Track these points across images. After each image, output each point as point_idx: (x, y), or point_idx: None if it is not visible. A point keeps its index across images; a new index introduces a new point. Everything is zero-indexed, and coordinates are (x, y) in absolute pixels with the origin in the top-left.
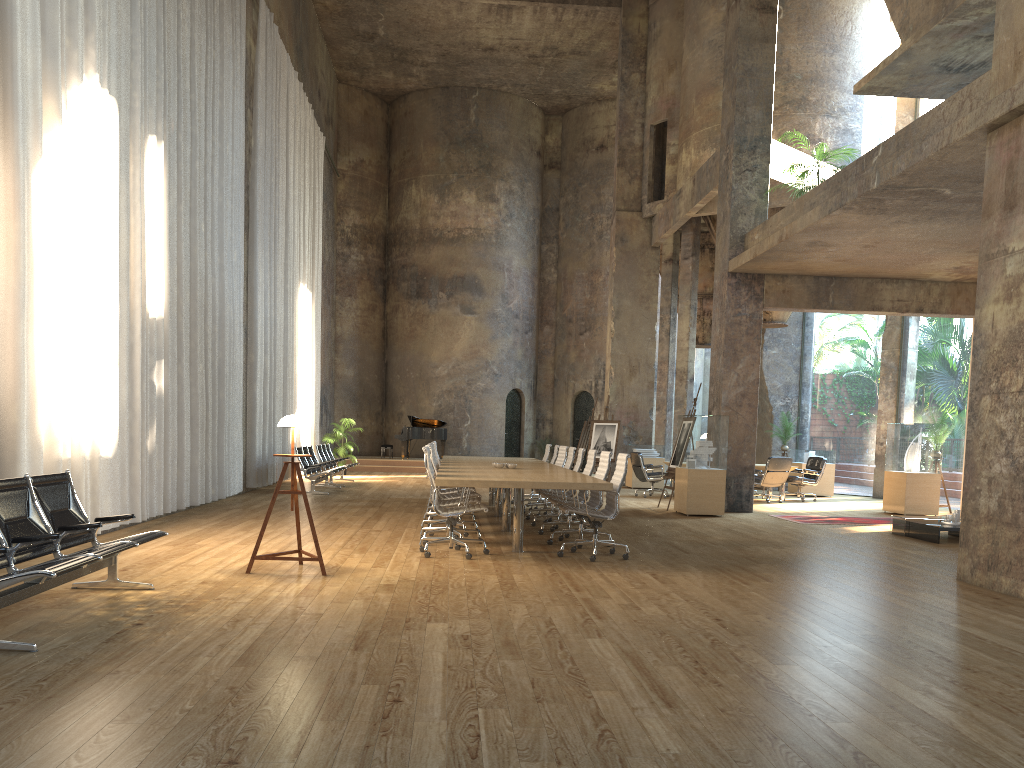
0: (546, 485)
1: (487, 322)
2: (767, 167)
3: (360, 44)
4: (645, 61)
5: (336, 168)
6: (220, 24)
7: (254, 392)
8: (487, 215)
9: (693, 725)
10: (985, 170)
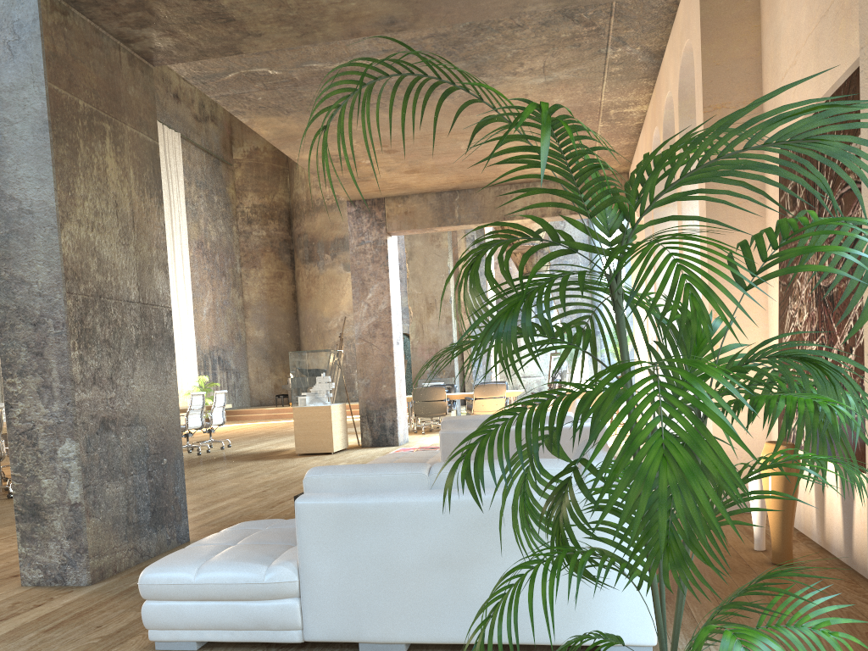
0: None
1: None
2: None
3: None
4: None
5: (231, 159)
6: None
7: None
8: None
9: None
10: None
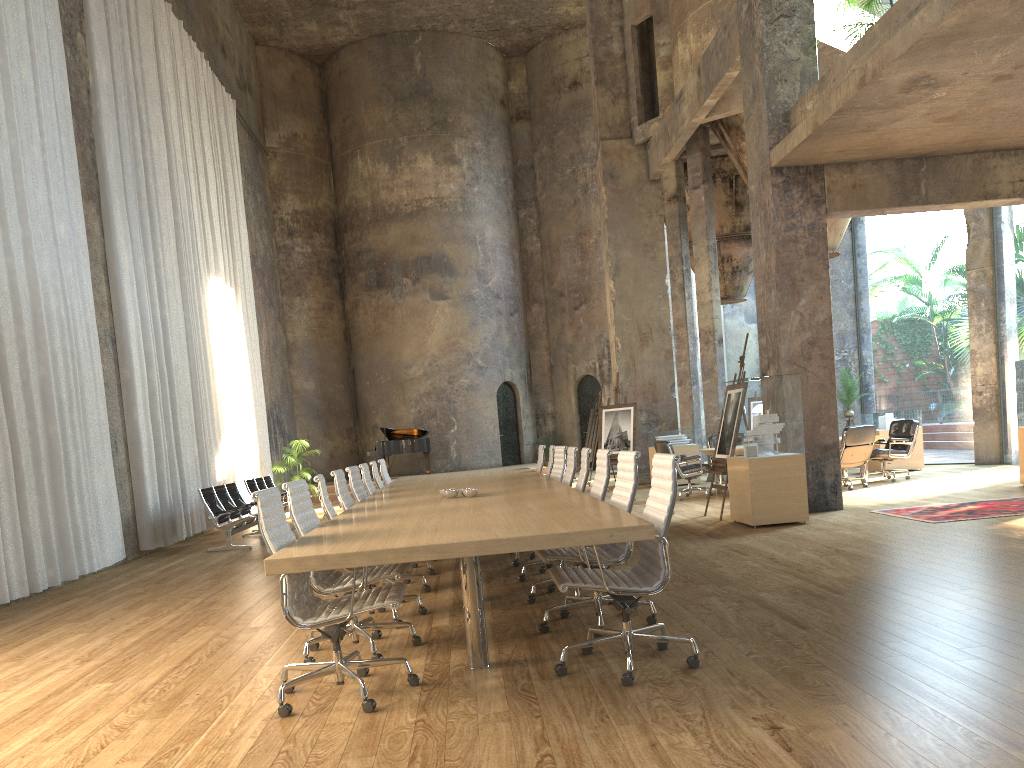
0: (509, 545)
1: (463, 307)
2: (811, 8)
3: None
4: None
5: (264, 146)
6: None
7: (135, 420)
8: (449, 180)
9: None
10: None
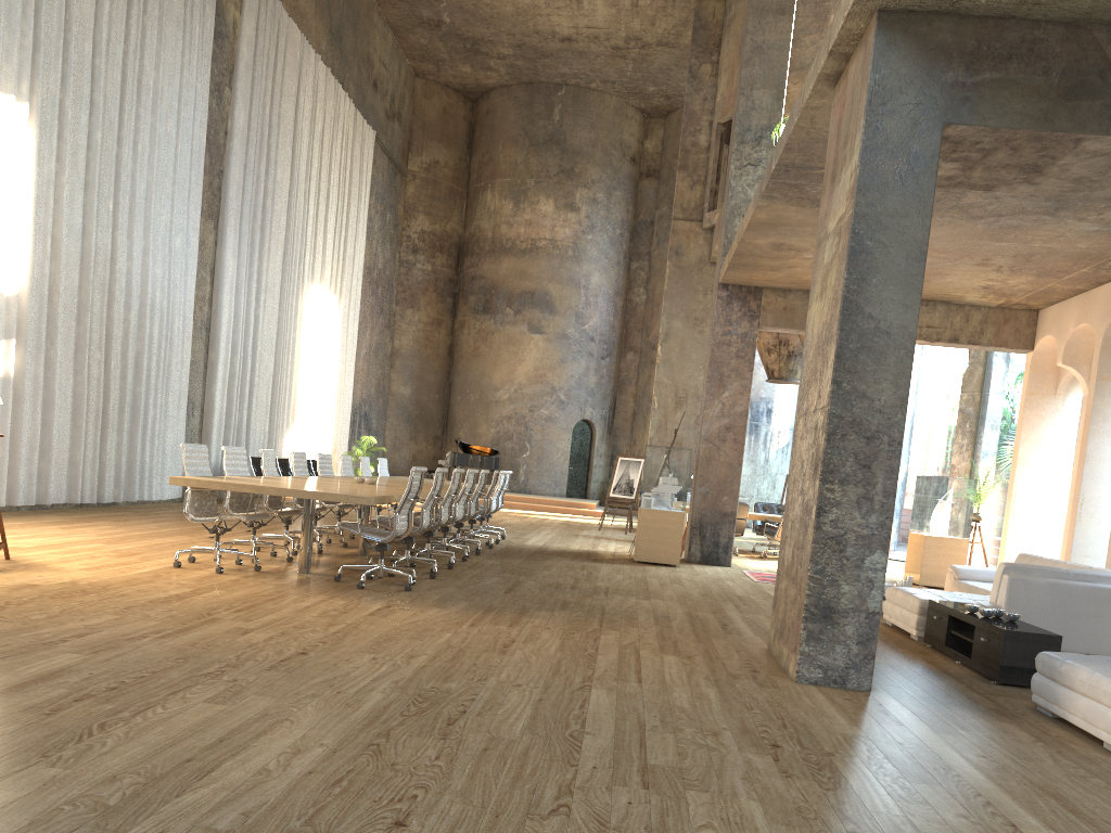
0: (293, 493)
1: (556, 343)
2: None
3: (428, 33)
4: (719, 50)
5: (406, 169)
6: None
7: (212, 393)
8: (565, 225)
9: None
10: (829, 134)
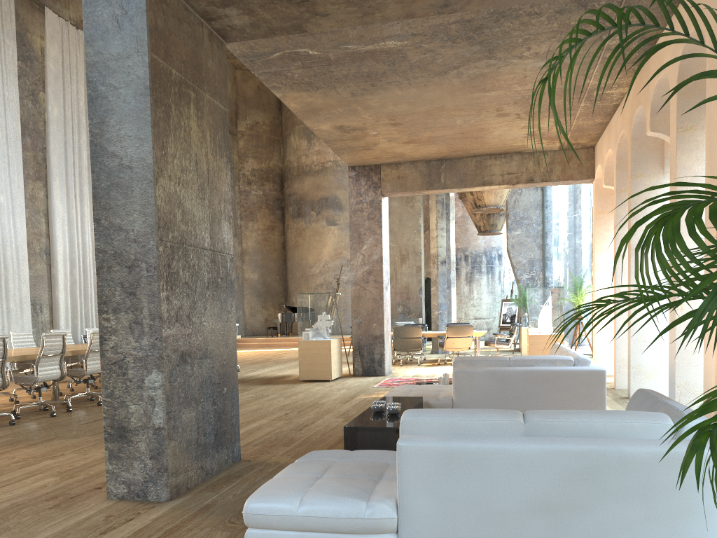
0: None
1: (347, 230)
2: None
3: None
4: None
5: (236, 130)
6: None
7: (56, 296)
8: None
9: None
10: None
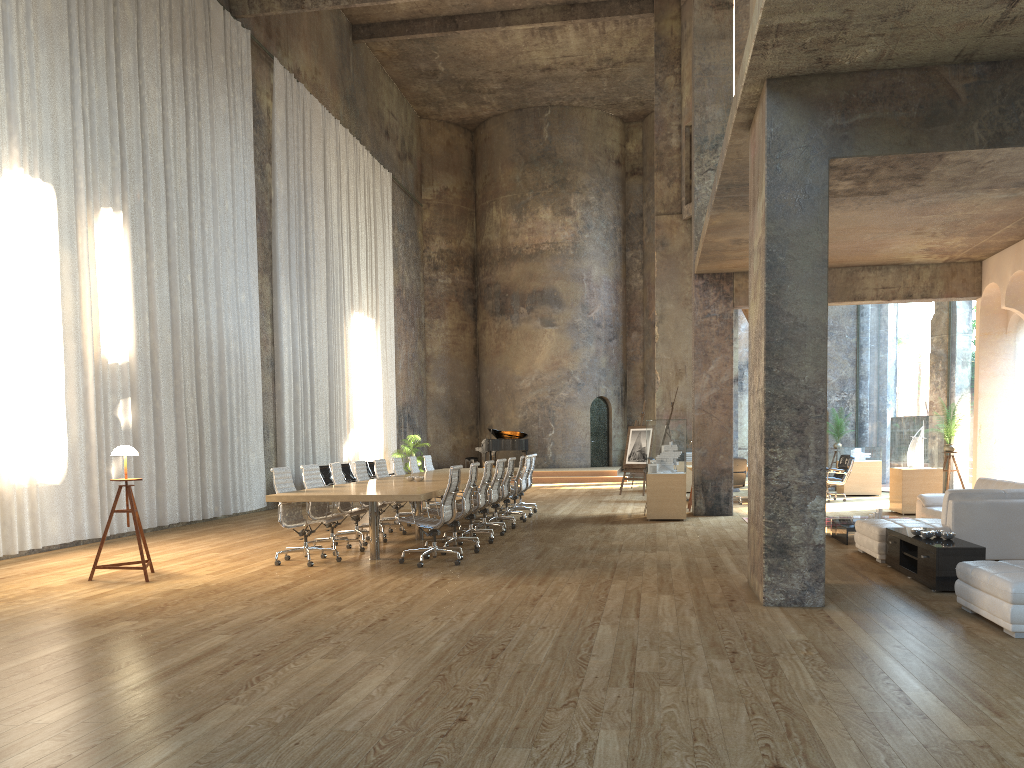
0: (361, 498)
1: (567, 333)
2: None
3: (426, 81)
4: (679, 62)
5: (420, 199)
6: (209, 97)
7: (282, 417)
8: (563, 228)
9: (110, 703)
10: (749, 167)
